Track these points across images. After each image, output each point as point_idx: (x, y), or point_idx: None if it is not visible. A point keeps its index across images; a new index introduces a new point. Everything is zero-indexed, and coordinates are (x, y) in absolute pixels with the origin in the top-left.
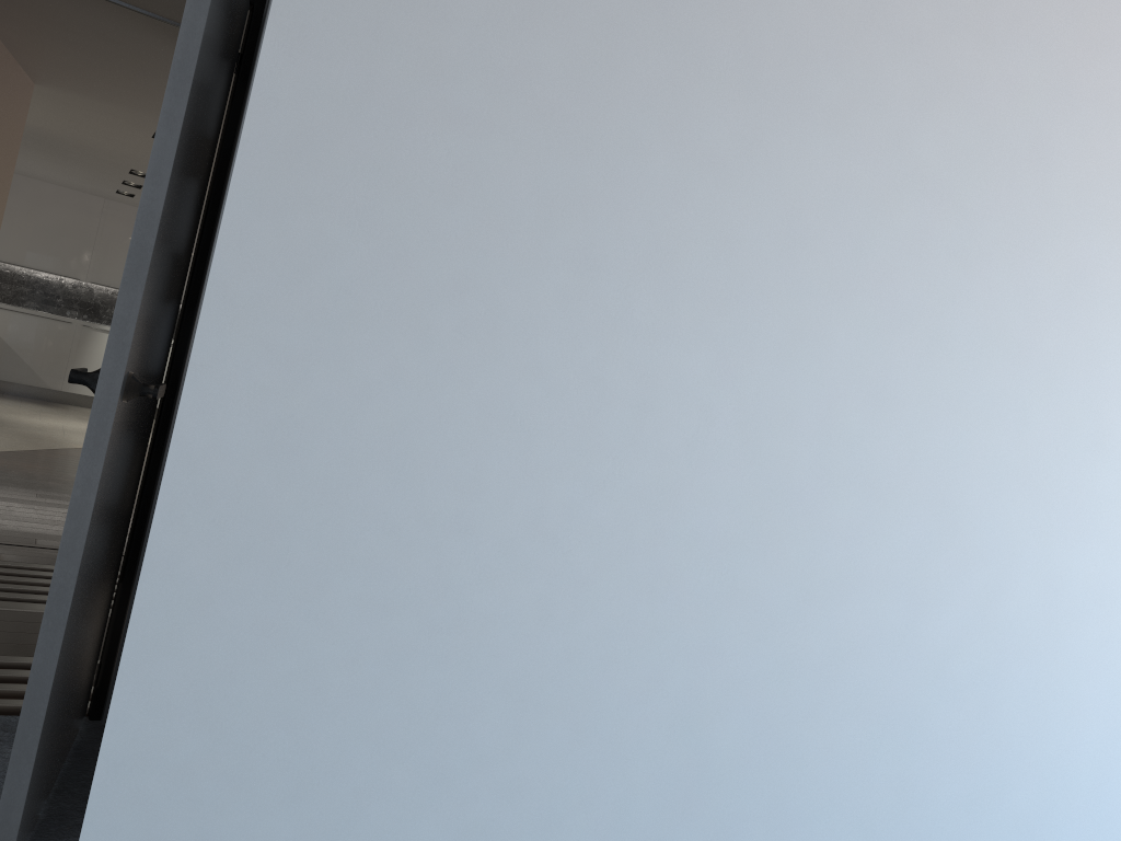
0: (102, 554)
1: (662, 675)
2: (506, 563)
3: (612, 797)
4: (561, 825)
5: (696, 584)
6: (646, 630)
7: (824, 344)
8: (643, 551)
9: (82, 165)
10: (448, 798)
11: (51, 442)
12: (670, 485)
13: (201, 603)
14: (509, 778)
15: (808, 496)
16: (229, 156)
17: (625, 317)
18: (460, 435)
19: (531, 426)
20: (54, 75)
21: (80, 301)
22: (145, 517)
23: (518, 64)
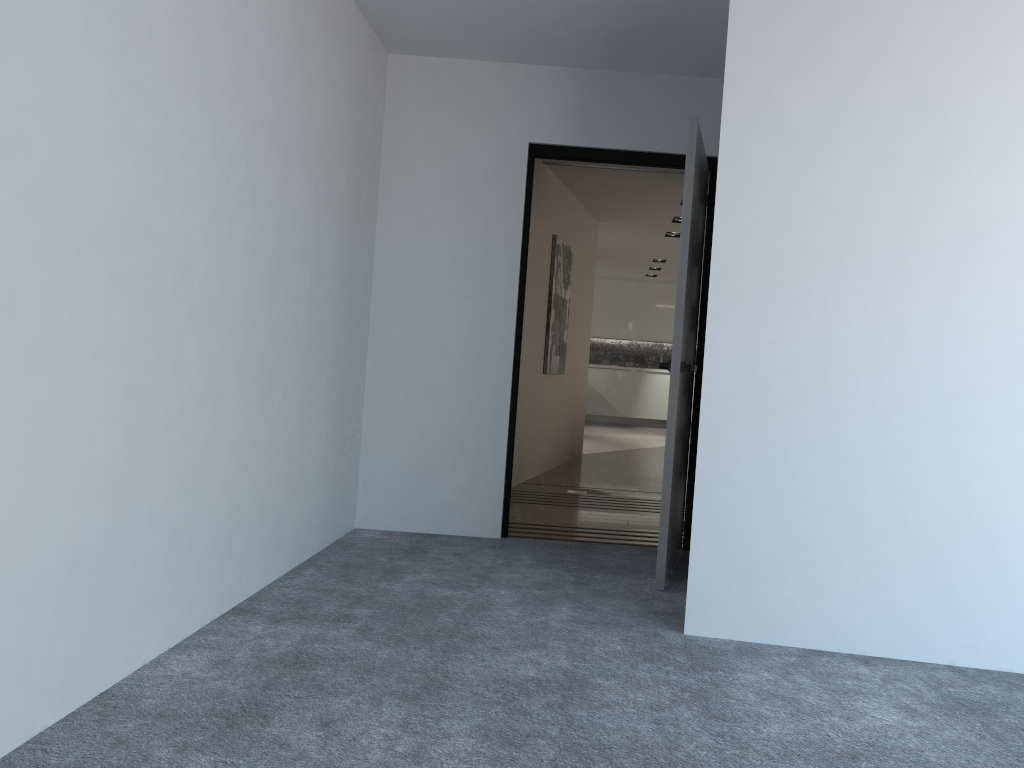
0: (680, 451)
1: (934, 462)
2: (844, 412)
3: (916, 523)
4: (890, 535)
5: (946, 416)
6: (921, 440)
7: (1003, 285)
8: (913, 402)
9: (624, 263)
10: (833, 519)
11: (632, 446)
12: (923, 369)
13: (721, 435)
14: (861, 511)
15: (1007, 366)
16: (709, 249)
17: (885, 292)
18: (814, 357)
19: (846, 349)
20: (608, 215)
21: (633, 355)
22: (695, 443)
23: (815, 193)
